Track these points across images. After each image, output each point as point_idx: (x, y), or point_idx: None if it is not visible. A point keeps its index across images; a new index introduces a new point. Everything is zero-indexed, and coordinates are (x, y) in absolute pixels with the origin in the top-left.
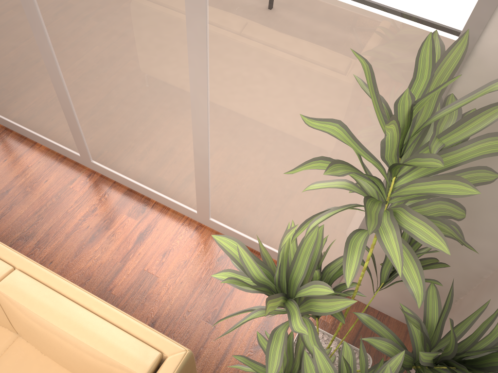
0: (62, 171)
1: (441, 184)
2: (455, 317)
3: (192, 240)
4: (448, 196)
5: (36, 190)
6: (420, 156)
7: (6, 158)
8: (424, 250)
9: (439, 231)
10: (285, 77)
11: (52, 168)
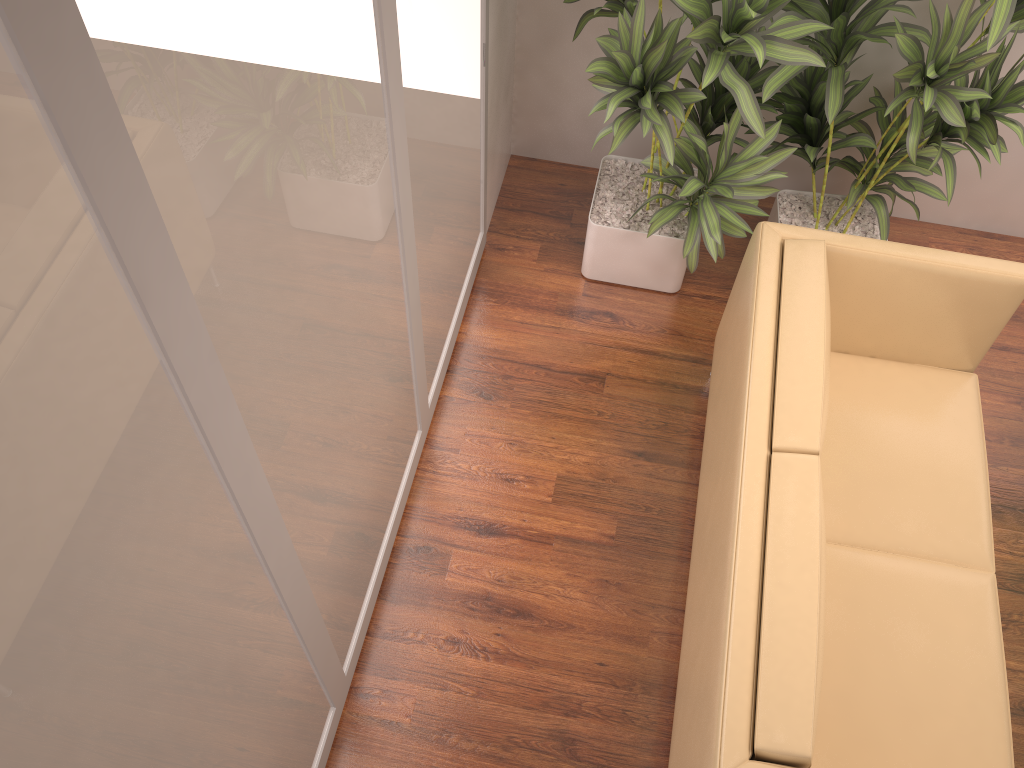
0: (368, 765)
1: None
2: (543, 54)
3: (464, 446)
4: None
5: None
6: None
7: None
8: None
9: None
10: None
11: None
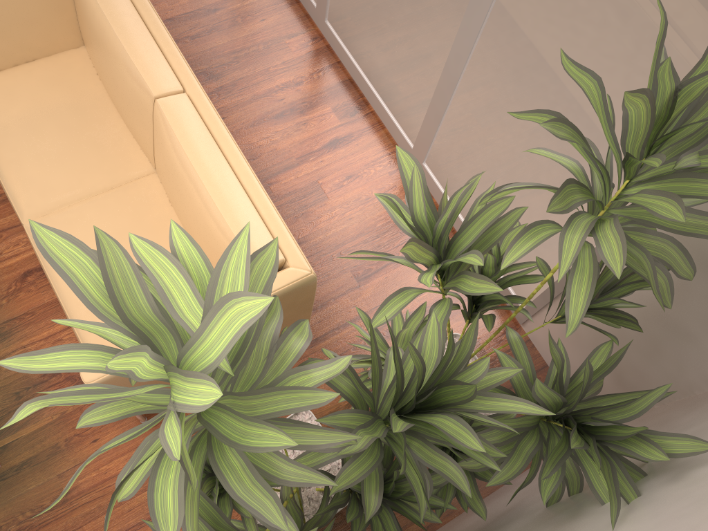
0: (286, 17)
1: (659, 201)
2: (633, 422)
3: (389, 179)
4: (654, 215)
5: (247, 26)
6: (654, 155)
7: None
8: (629, 305)
9: (624, 251)
10: (596, 11)
11: (277, 7)
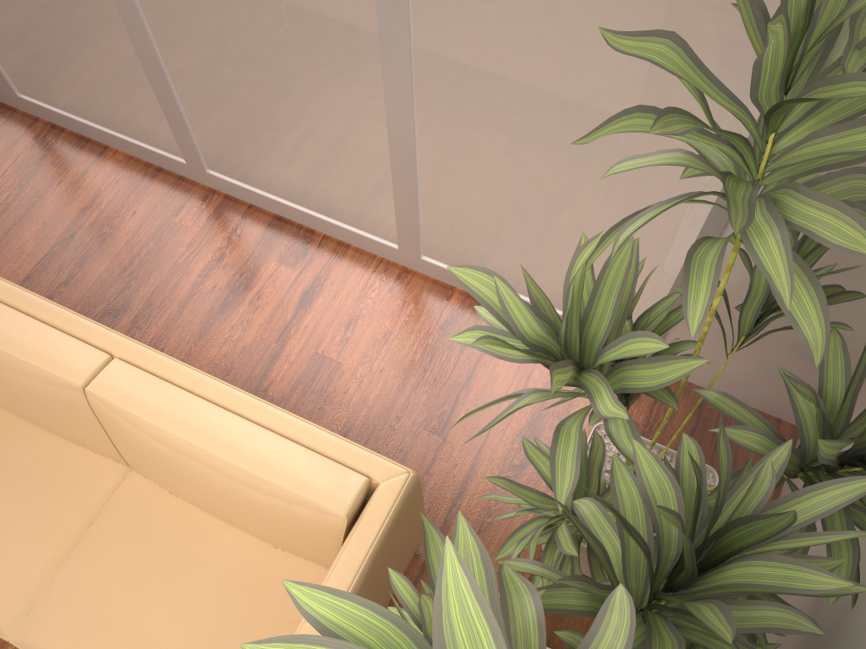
0: (158, 194)
1: None
2: None
3: (394, 298)
4: None
5: (120, 231)
6: (829, 82)
7: (60, 179)
8: (818, 274)
9: (861, 221)
10: None
11: (141, 189)
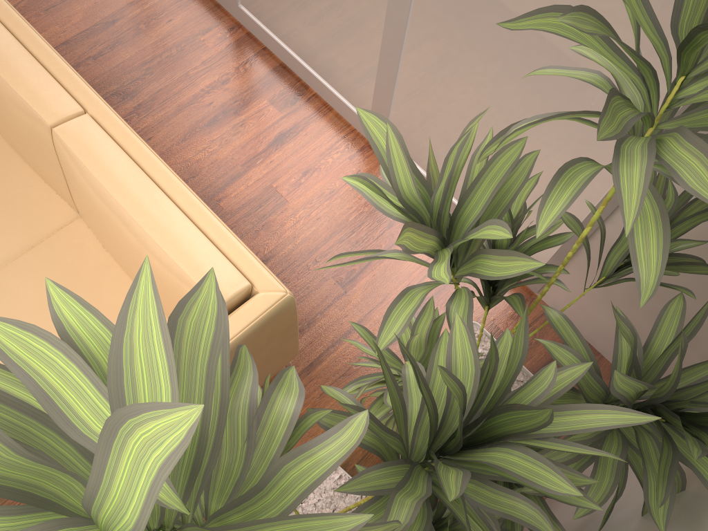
0: (194, 12)
1: None
2: None
3: (351, 164)
4: None
5: (153, 31)
6: None
7: None
8: (689, 245)
9: None
10: None
11: (183, 4)
